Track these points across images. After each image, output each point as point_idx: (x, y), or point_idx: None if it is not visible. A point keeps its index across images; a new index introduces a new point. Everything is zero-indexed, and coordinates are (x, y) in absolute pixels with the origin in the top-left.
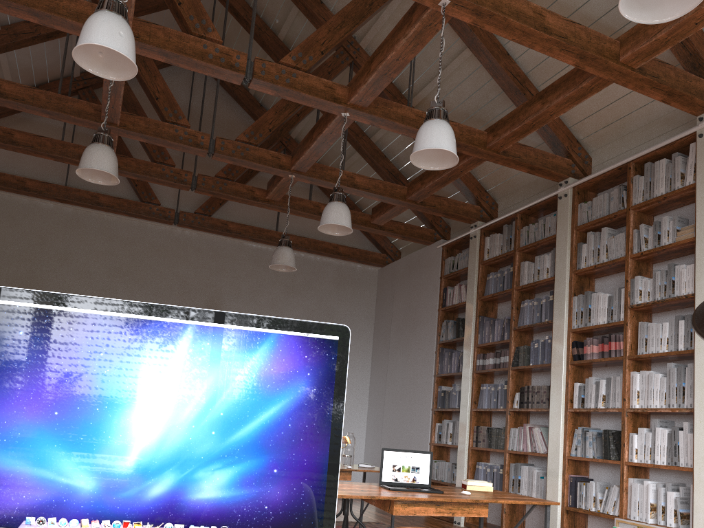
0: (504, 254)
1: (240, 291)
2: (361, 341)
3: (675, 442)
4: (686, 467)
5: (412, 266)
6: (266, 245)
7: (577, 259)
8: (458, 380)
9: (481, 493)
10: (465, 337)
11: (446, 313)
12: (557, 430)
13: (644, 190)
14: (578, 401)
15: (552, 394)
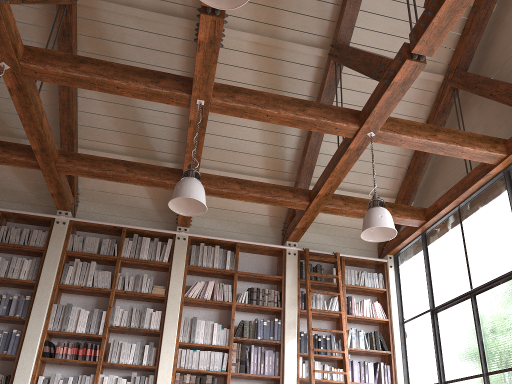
0: None
1: None
2: None
3: None
4: None
5: None
6: None
7: (62, 275)
8: None
9: None
10: None
11: None
12: None
13: (131, 250)
14: None
15: None
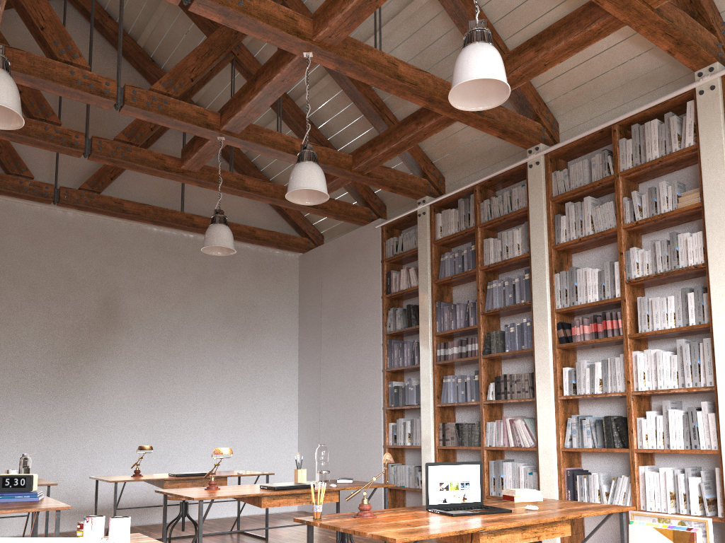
0: (463, 231)
1: (142, 285)
2: (286, 337)
3: (693, 424)
4: (708, 449)
5: (344, 250)
6: (170, 229)
7: (555, 233)
8: (409, 374)
9: (539, 505)
10: (420, 325)
11: (391, 301)
12: (548, 421)
13: (633, 155)
14: (569, 387)
15: (538, 382)
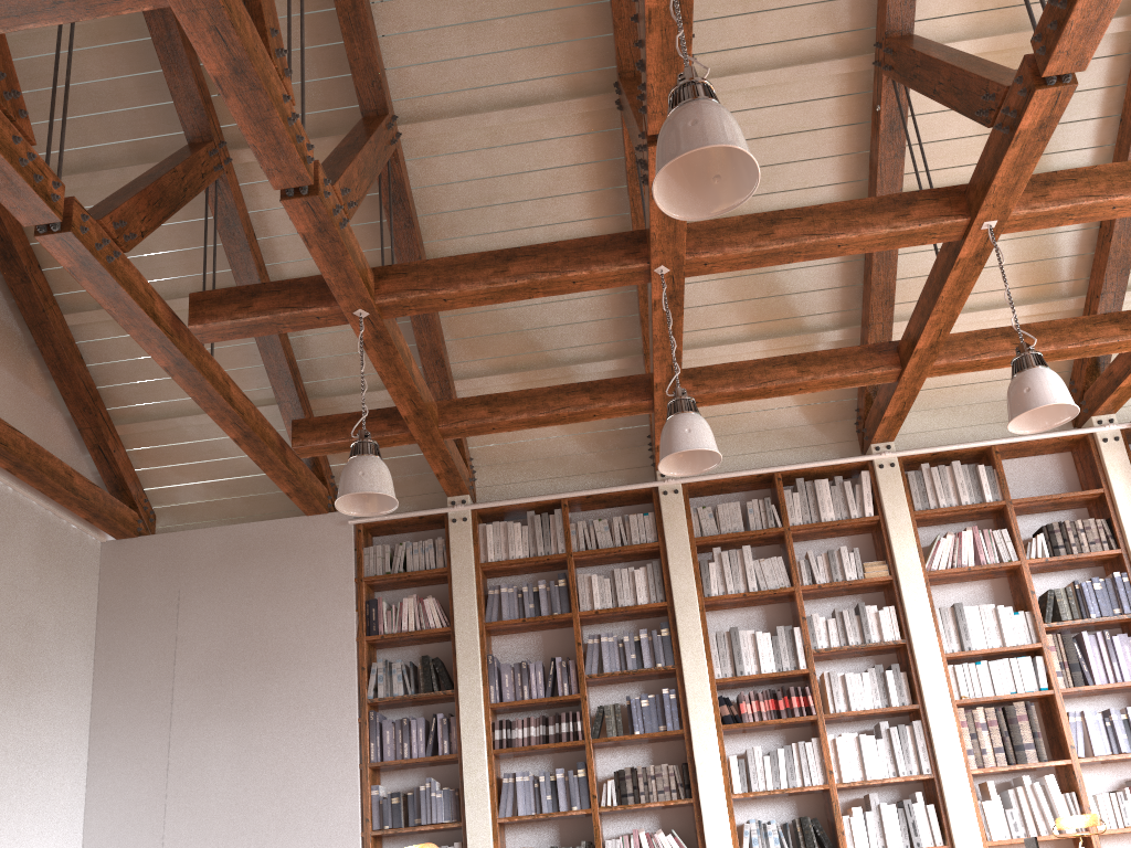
0: (545, 557)
1: None
2: (75, 699)
3: (912, 818)
4: (931, 846)
5: (252, 549)
6: None
7: (703, 581)
8: (392, 773)
9: None
10: (461, 690)
11: (369, 647)
12: (722, 829)
13: (802, 510)
14: (742, 781)
15: (701, 776)
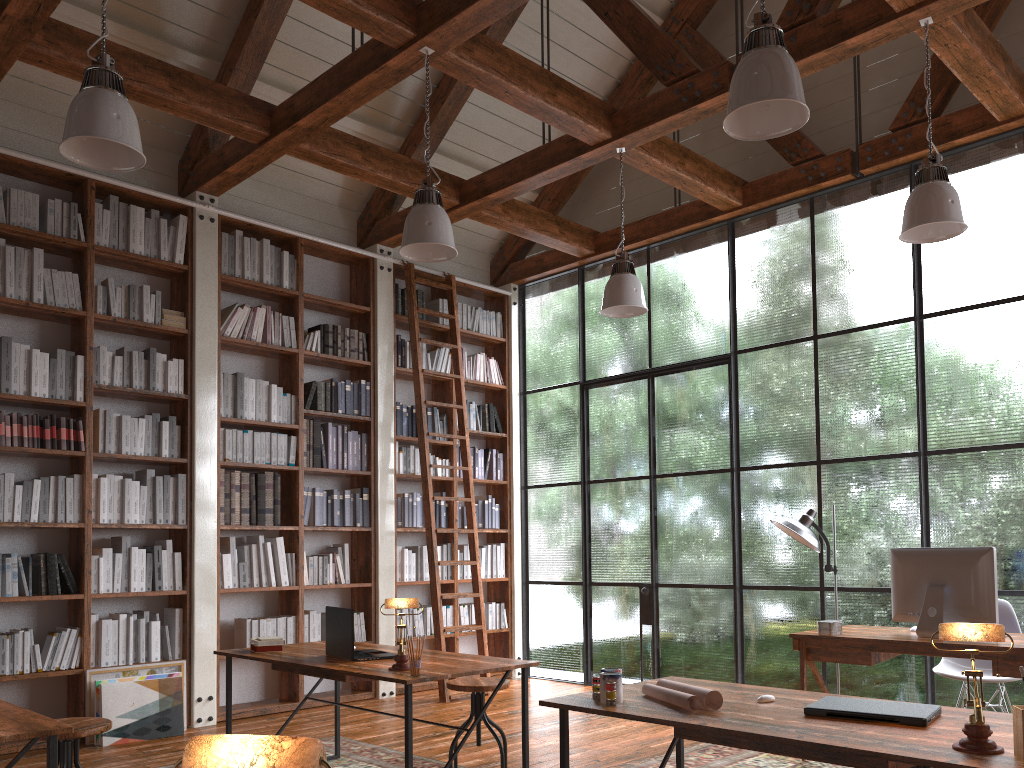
0: None
1: None
2: None
3: (160, 563)
4: (171, 590)
5: None
6: None
7: None
8: None
9: (311, 648)
10: None
11: None
12: None
13: (111, 232)
14: None
15: None
